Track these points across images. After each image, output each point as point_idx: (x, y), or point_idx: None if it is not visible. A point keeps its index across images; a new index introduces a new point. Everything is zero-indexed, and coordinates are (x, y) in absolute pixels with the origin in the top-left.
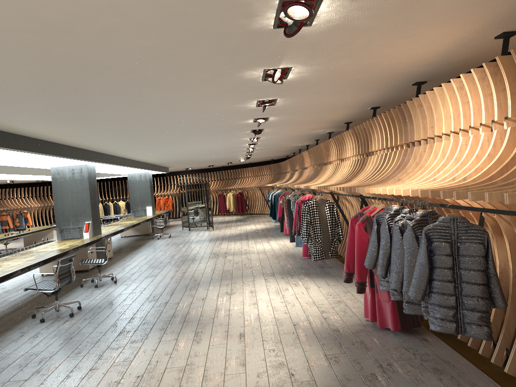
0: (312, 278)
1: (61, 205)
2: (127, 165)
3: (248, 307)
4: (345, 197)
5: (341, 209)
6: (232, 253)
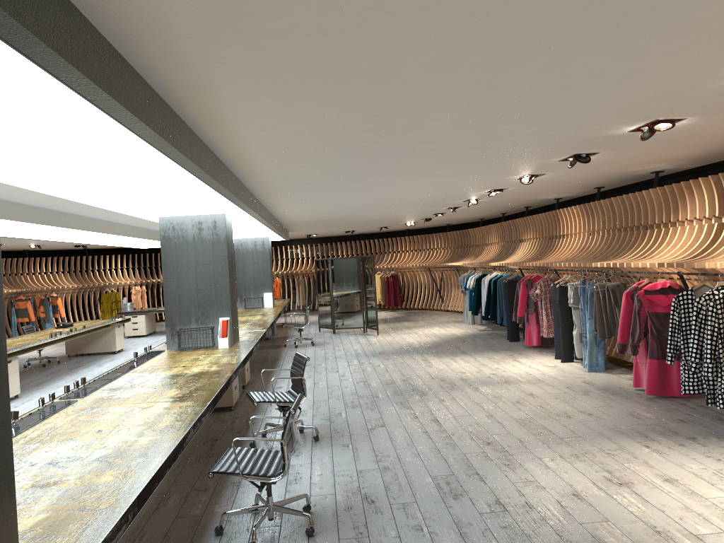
0: None
1: (177, 286)
2: (267, 220)
3: None
4: None
5: None
6: (479, 381)
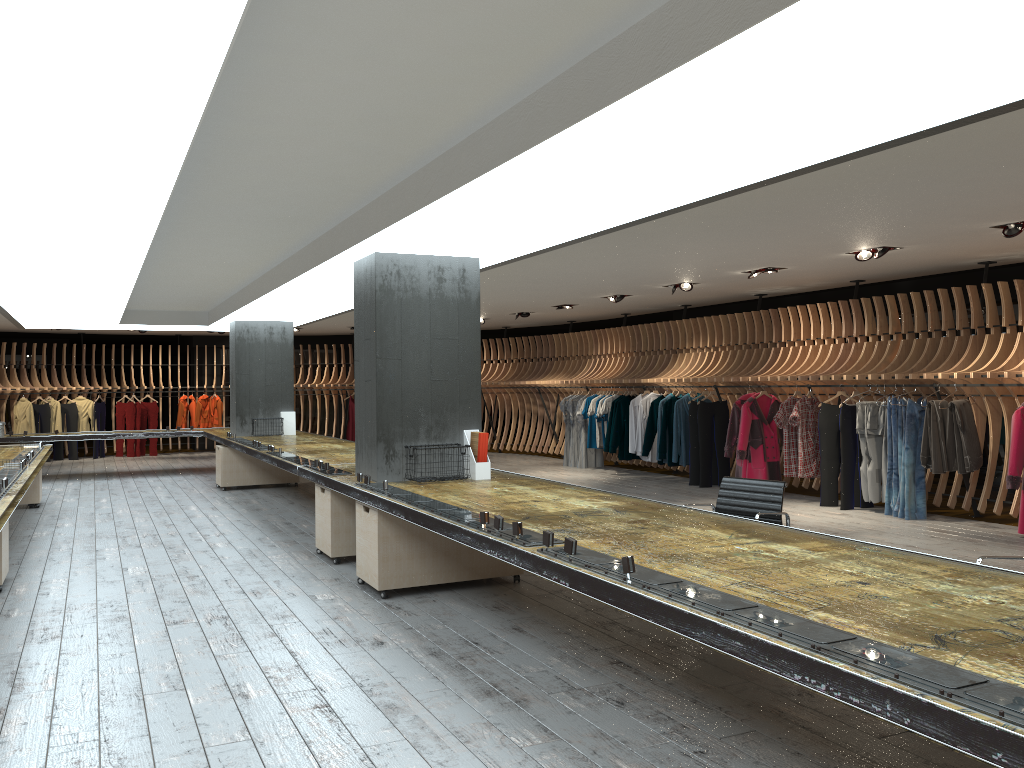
0: None
1: (399, 373)
2: None
3: None
4: None
5: None
6: None
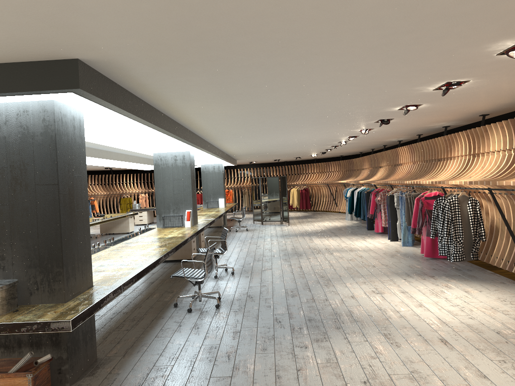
0: (459, 281)
1: (162, 192)
2: (217, 154)
3: (416, 309)
4: (485, 195)
5: (500, 207)
6: (335, 250)
